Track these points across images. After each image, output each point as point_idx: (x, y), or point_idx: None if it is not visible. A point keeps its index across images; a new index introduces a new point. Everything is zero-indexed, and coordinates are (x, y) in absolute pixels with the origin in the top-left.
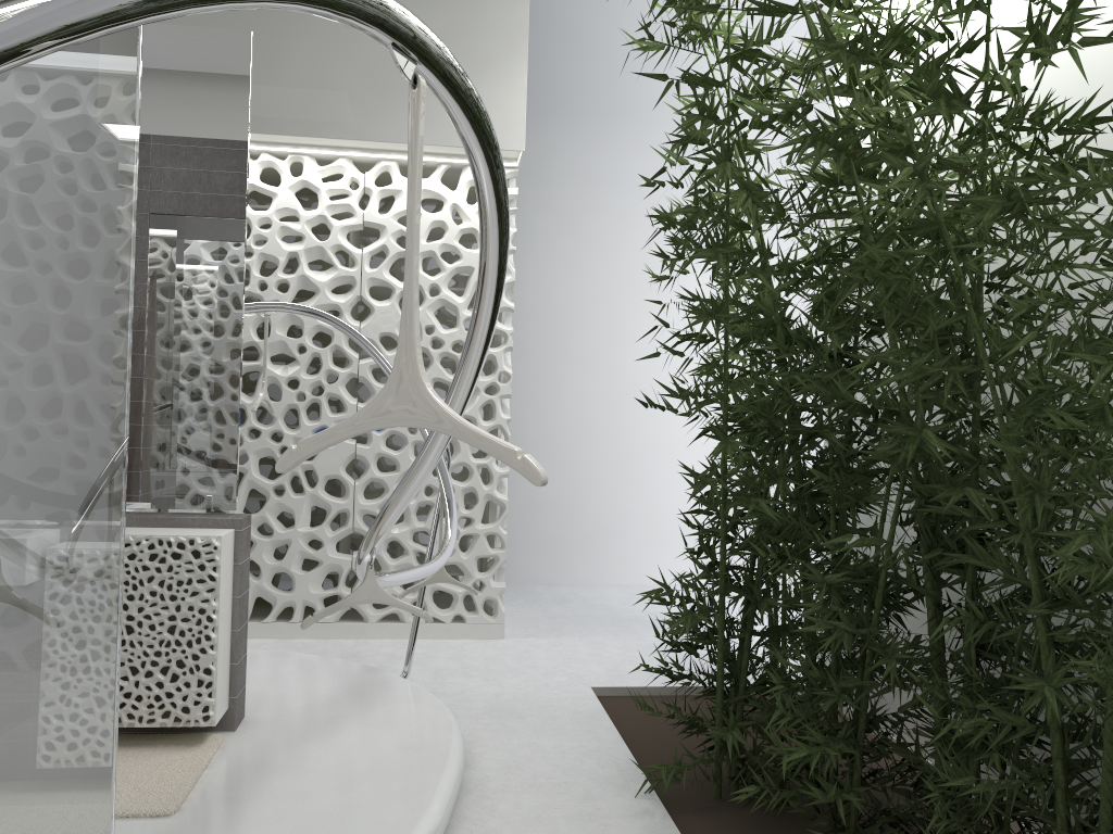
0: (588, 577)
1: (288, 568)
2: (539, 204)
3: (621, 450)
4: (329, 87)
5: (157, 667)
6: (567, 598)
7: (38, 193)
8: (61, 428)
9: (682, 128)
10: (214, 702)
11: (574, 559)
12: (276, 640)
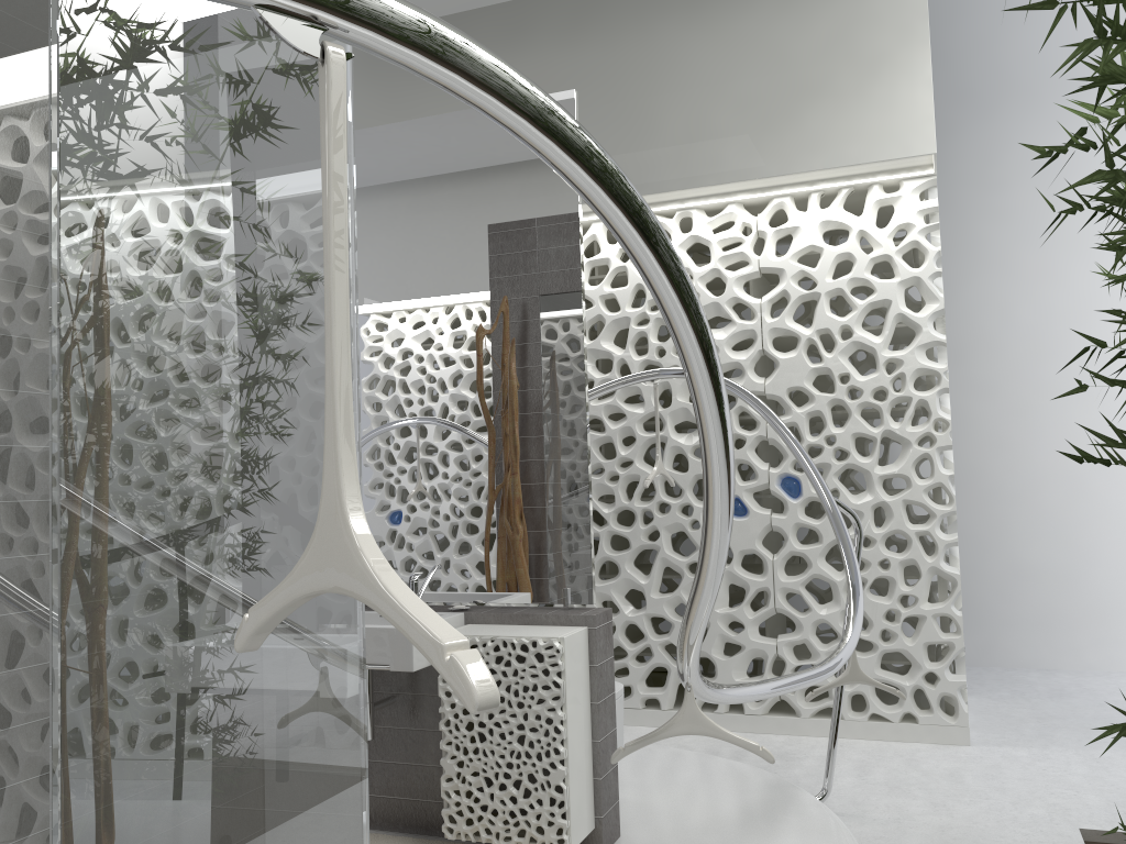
0: (1101, 662)
1: (708, 653)
2: (989, 213)
3: None
4: (705, 131)
5: (509, 780)
6: (1068, 691)
7: (162, 303)
8: (228, 558)
9: (1091, 67)
10: (568, 824)
11: (1078, 640)
12: None
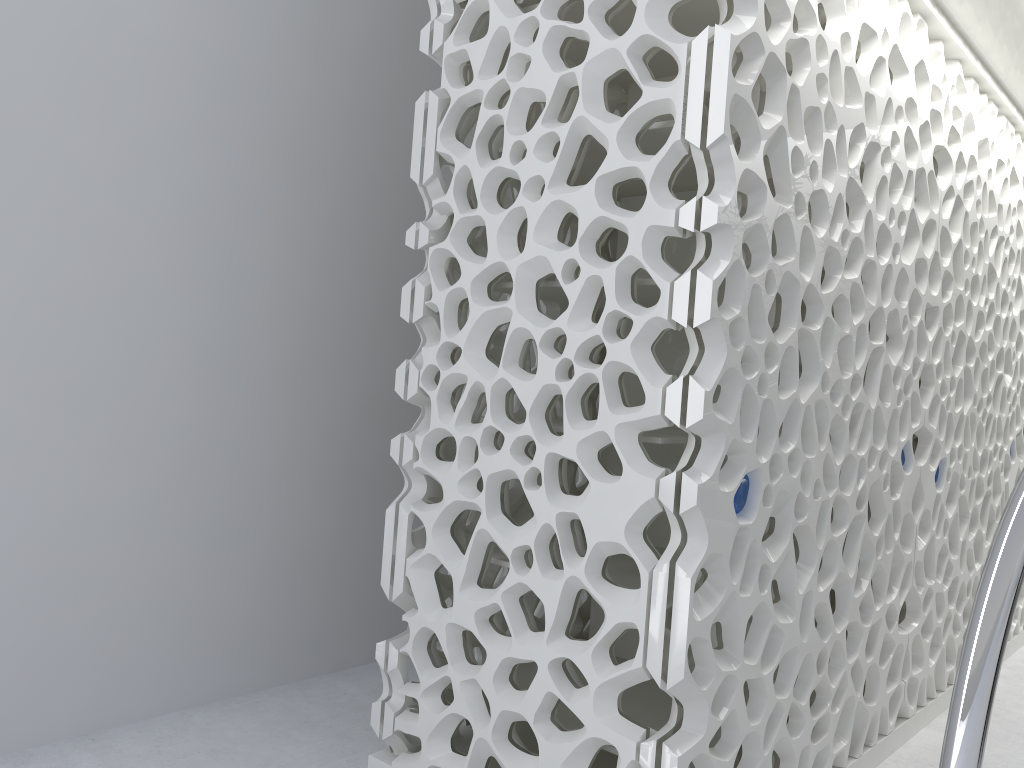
0: None
1: None
2: None
3: None
4: None
5: None
6: None
7: None
8: None
9: None
10: None
11: None
12: None
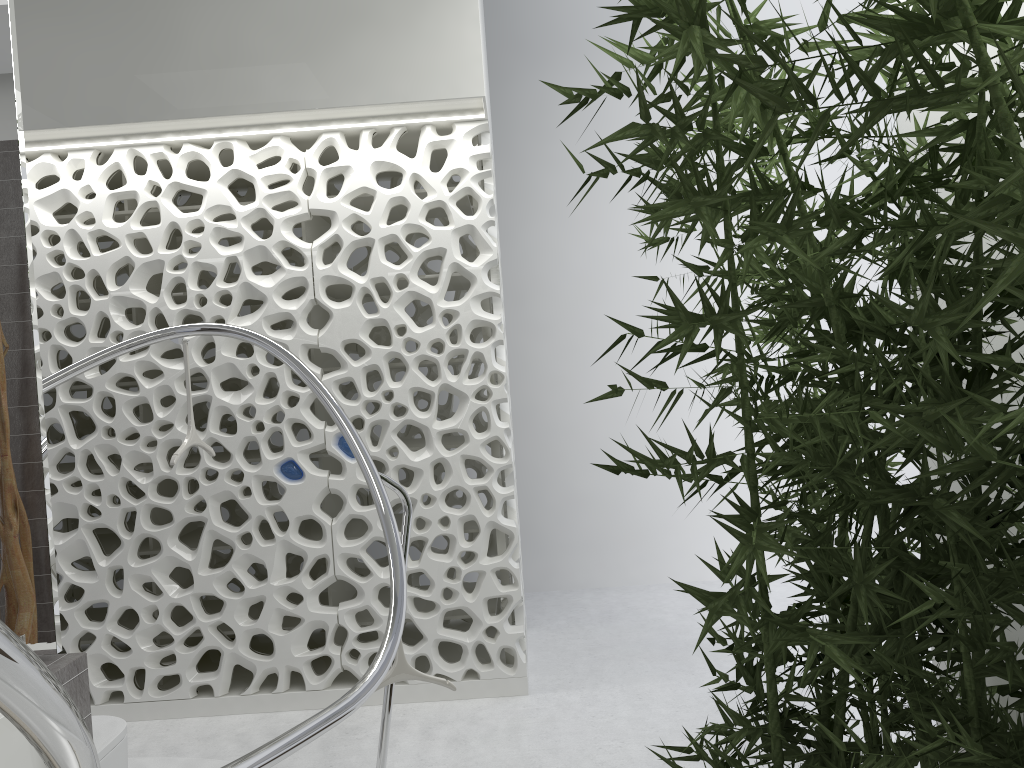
0: (642, 577)
1: (265, 629)
2: (544, 161)
3: (666, 429)
4: (239, 51)
5: None
6: (616, 613)
7: None
8: None
9: None
10: None
11: (624, 558)
12: (259, 715)
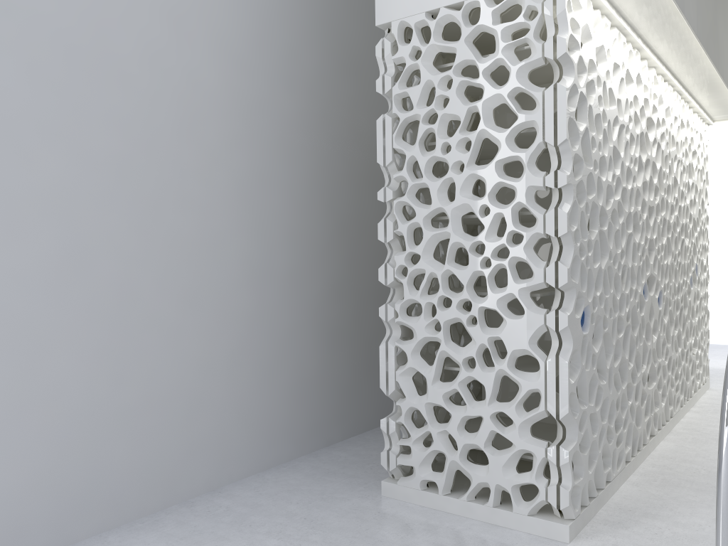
0: None
1: (688, 366)
2: None
3: None
4: None
5: None
6: None
7: None
8: None
9: None
10: None
11: None
12: (692, 412)
